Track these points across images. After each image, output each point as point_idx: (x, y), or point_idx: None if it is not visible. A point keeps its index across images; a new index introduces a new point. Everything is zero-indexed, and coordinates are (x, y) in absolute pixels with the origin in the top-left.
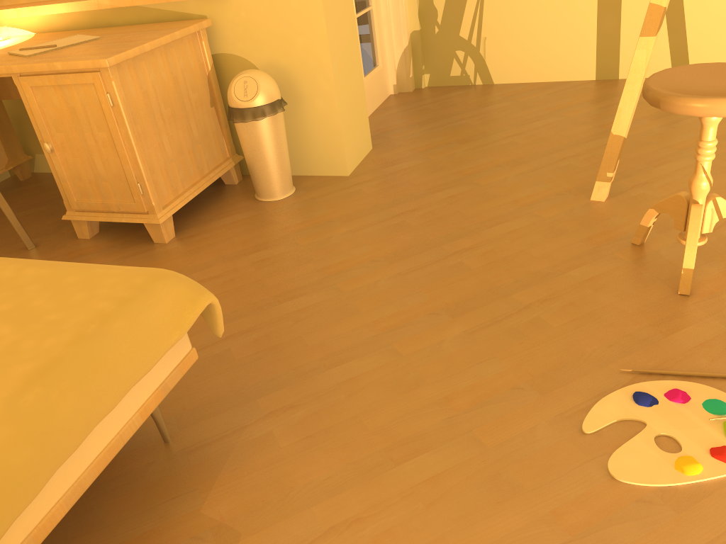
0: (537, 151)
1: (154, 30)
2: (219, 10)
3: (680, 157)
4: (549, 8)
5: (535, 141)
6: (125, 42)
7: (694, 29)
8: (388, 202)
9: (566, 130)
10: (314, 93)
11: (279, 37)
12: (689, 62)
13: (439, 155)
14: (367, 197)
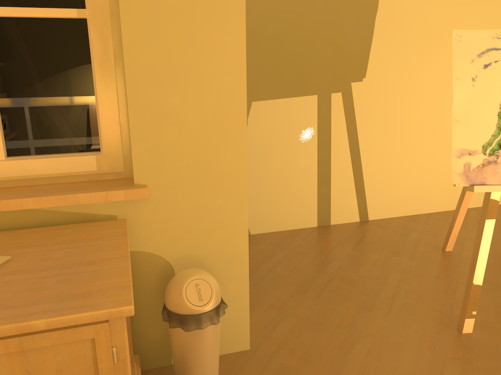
0: (366, 293)
1: (79, 239)
2: (134, 209)
3: (456, 284)
4: (288, 181)
5: (352, 283)
6: (83, 265)
7: (369, 193)
8: (327, 373)
9: (359, 271)
10: (227, 278)
11: (199, 232)
12: (368, 212)
13: (300, 309)
14: (301, 372)
